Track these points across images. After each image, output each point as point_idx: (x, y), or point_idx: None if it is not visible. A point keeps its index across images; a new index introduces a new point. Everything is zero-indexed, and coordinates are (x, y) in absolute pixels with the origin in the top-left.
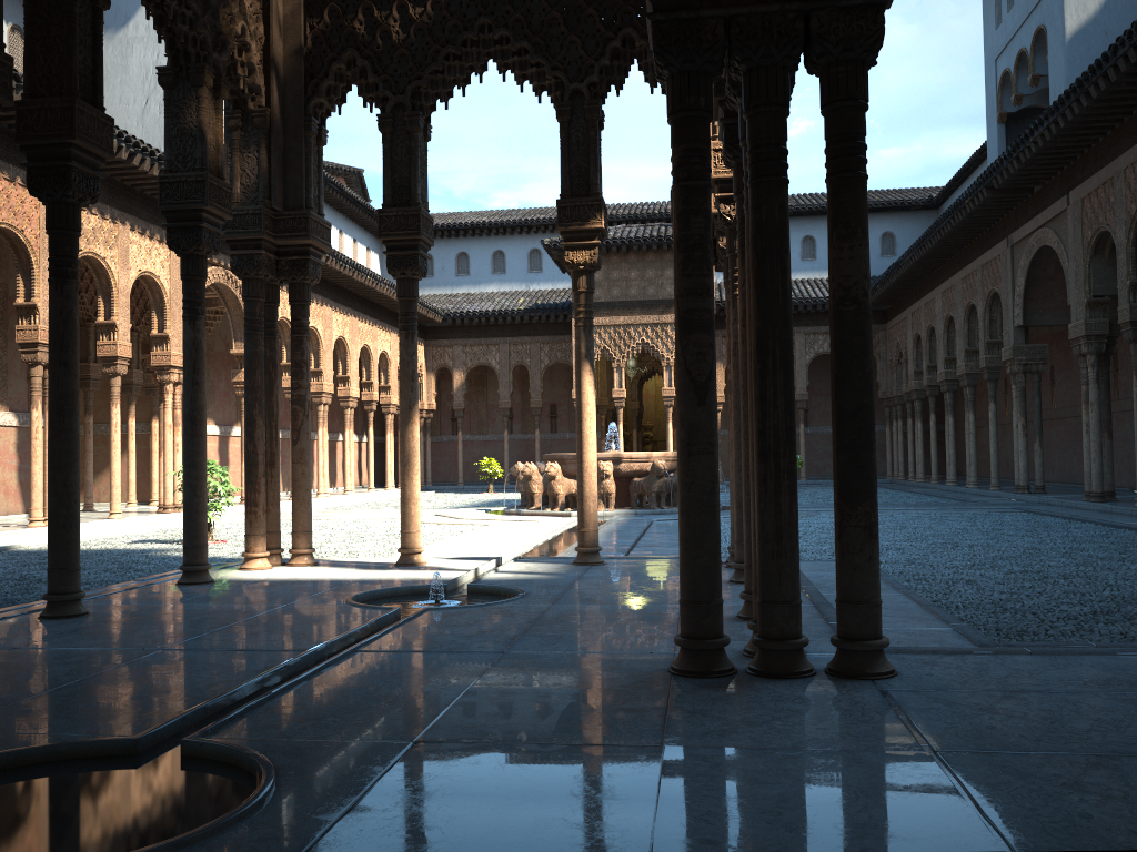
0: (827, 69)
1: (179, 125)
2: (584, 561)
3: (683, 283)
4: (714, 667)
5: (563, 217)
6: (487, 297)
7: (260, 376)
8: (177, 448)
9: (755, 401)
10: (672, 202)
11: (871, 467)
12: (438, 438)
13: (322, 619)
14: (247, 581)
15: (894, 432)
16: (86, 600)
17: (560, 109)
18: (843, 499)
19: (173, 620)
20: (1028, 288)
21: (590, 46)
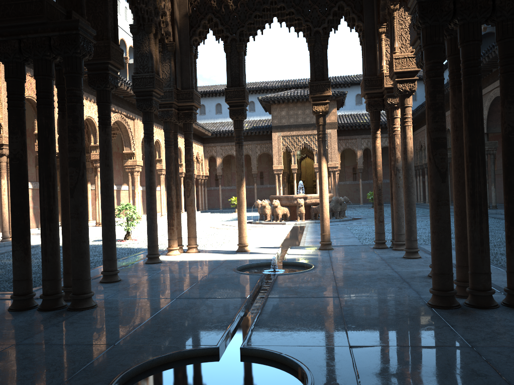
0: (501, 23)
1: (140, 51)
2: (324, 248)
3: (433, 125)
4: (452, 304)
5: (312, 90)
6: (231, 124)
7: (173, 166)
8: None
9: (468, 180)
10: (364, 82)
11: None
12: (209, 188)
13: (234, 281)
14: (176, 261)
15: (418, 181)
16: None
17: (309, 40)
18: (512, 225)
19: (164, 283)
20: (489, 116)
21: (322, 10)
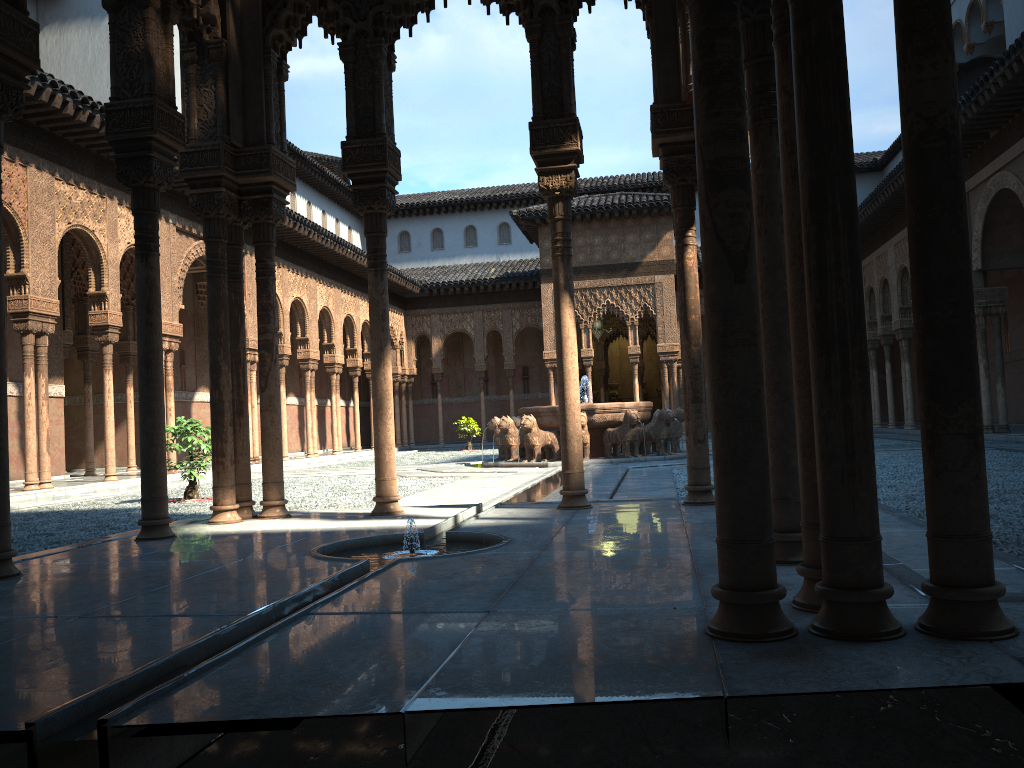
0: None
1: (125, 50)
2: (570, 505)
3: (709, 125)
4: (769, 627)
5: (536, 141)
6: (461, 269)
7: (224, 320)
8: (169, 413)
9: (809, 275)
10: (652, 118)
11: (972, 355)
12: (419, 401)
13: (278, 575)
14: (210, 535)
15: None
16: (28, 560)
17: (529, 27)
18: (935, 399)
19: (110, 580)
20: (986, 233)
21: None
